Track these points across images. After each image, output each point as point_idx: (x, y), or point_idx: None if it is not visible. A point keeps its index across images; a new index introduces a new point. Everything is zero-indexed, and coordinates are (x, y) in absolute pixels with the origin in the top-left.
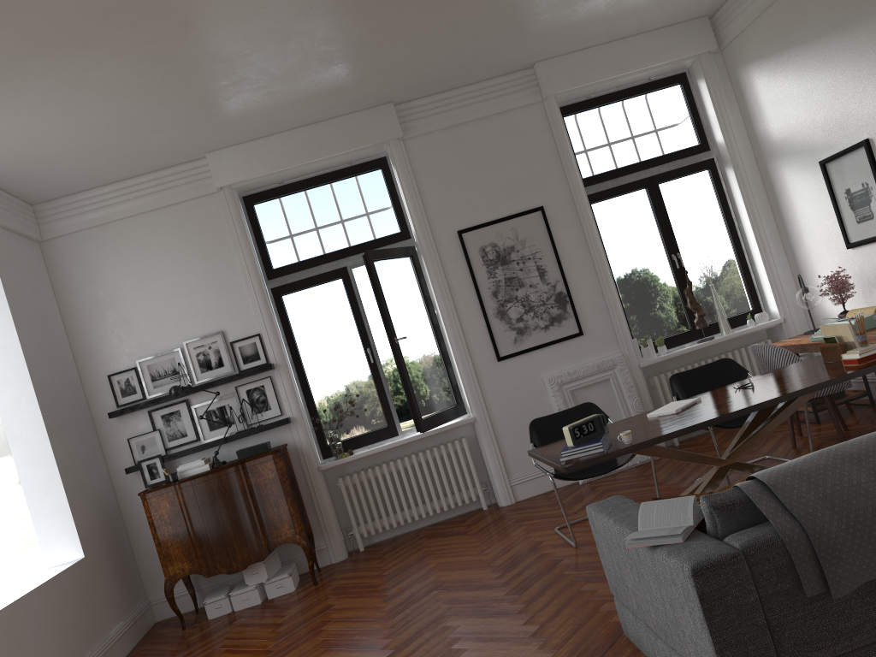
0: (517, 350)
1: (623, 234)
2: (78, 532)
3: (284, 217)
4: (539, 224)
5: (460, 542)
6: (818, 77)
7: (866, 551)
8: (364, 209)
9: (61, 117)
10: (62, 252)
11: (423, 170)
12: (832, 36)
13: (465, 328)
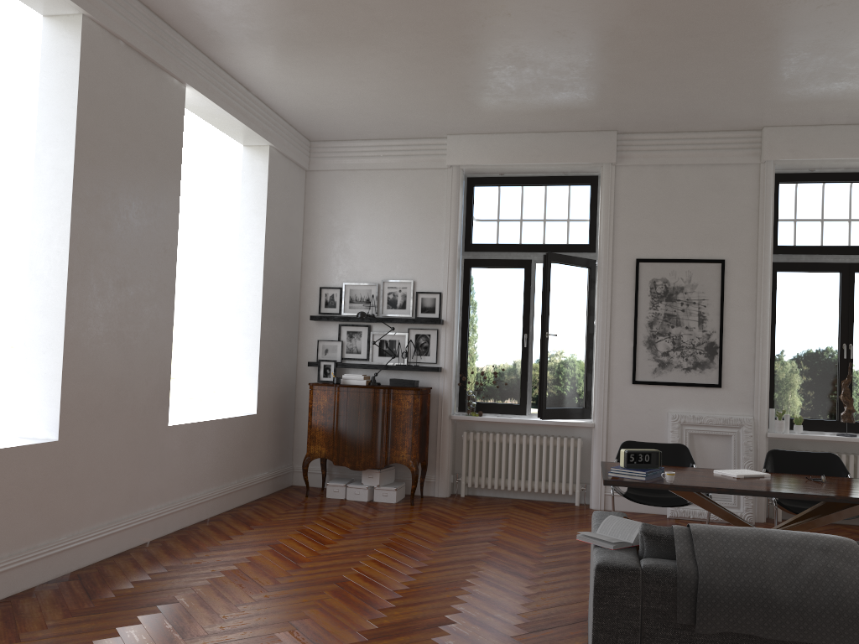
0: (653, 380)
1: (799, 309)
2: (258, 394)
3: (495, 203)
4: (715, 275)
5: (535, 520)
6: None
7: (738, 609)
8: (564, 215)
9: (340, 85)
10: (319, 183)
11: (624, 197)
12: None
13: (613, 345)
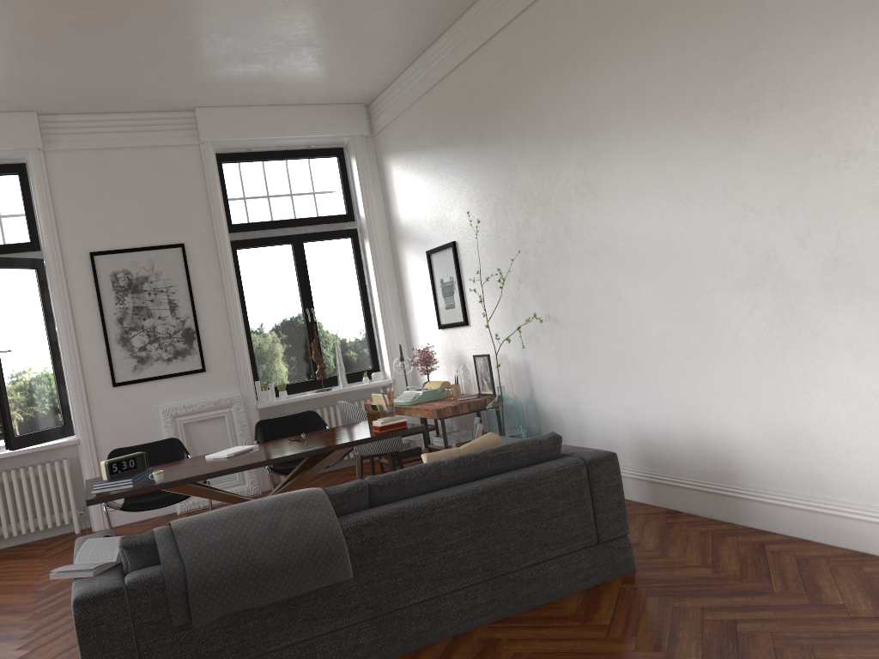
0: (135, 378)
1: (264, 283)
2: None
3: None
4: (178, 260)
5: (27, 566)
6: (430, 181)
7: (229, 589)
8: None
9: None
10: None
11: (62, 186)
12: (439, 150)
13: (83, 349)
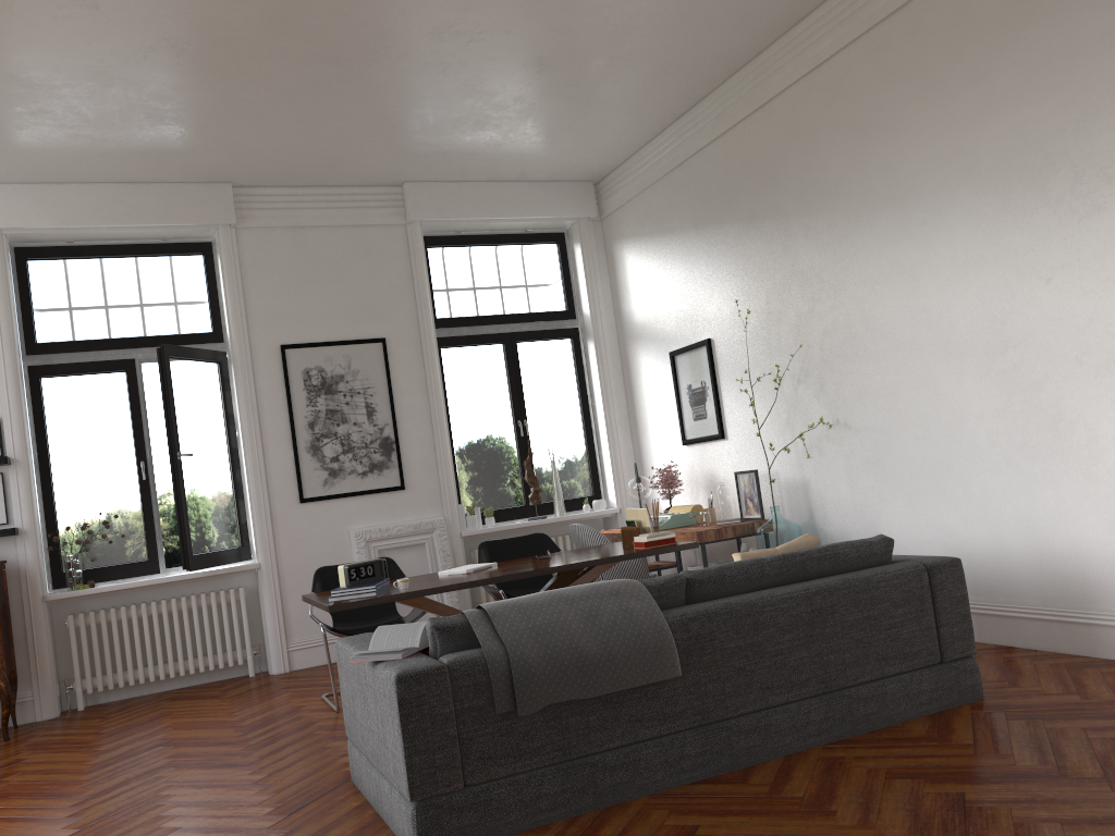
0: (325, 493)
1: (470, 388)
2: None
3: (65, 284)
4: (377, 357)
5: (209, 705)
6: (678, 269)
7: (555, 677)
8: (173, 296)
9: None
10: None
11: (254, 268)
12: (693, 232)
13: (269, 457)
